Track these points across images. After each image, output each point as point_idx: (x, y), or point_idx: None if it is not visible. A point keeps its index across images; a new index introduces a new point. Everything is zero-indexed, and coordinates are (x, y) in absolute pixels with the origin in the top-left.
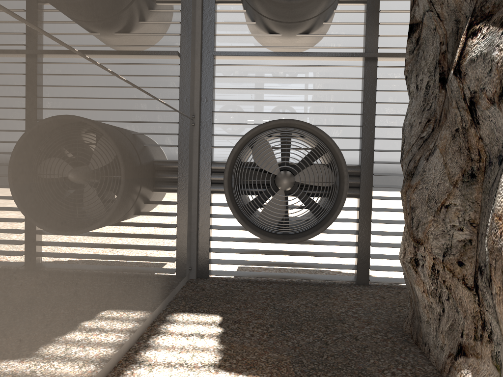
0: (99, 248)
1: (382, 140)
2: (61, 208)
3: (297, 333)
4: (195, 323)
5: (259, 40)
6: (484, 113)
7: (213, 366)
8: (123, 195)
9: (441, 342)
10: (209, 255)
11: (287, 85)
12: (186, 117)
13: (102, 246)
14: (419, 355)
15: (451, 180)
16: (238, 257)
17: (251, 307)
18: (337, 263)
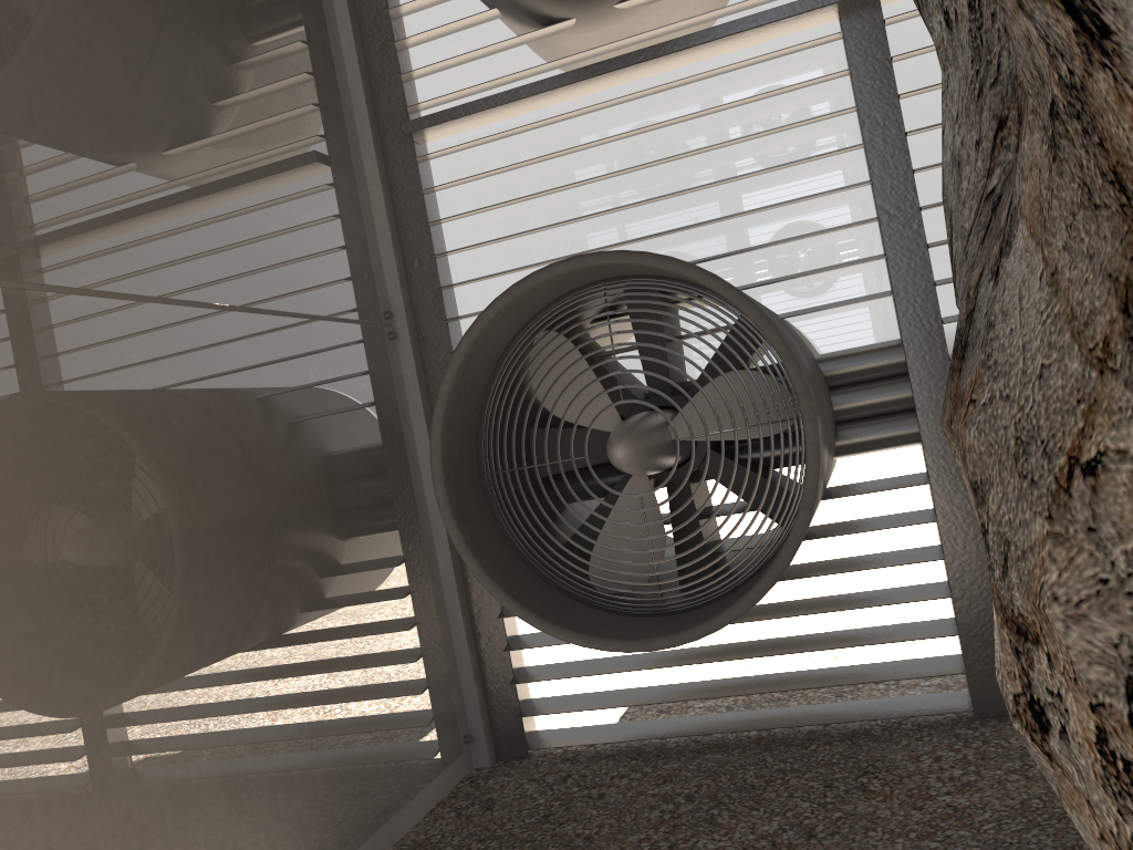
0: None
1: None
2: None
3: None
4: None
5: (525, 55)
6: None
7: None
8: None
9: None
10: (515, 691)
11: (629, 158)
12: (353, 321)
13: None
14: None
15: (1087, 345)
16: (603, 684)
17: None
18: (902, 659)
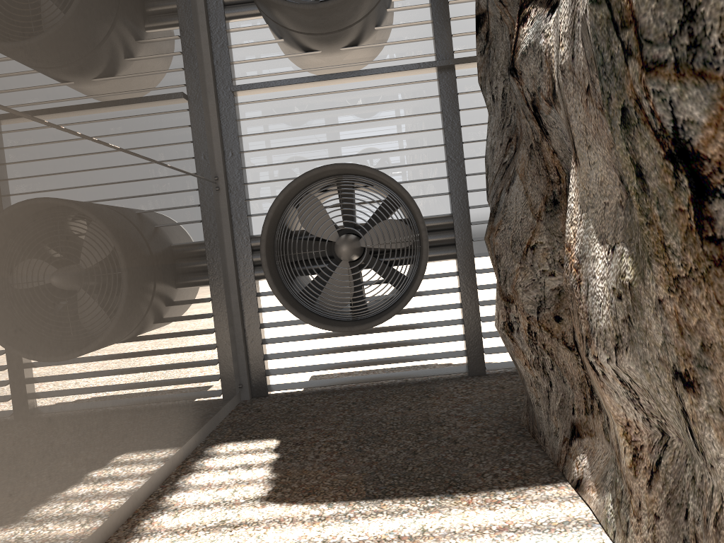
0: (80, 361)
1: (478, 176)
2: (11, 312)
3: (378, 445)
4: (242, 452)
5: (292, 62)
6: (549, 119)
7: (259, 499)
8: (109, 291)
9: (554, 426)
10: (264, 364)
11: (339, 118)
12: (205, 179)
13: (85, 359)
14: (534, 449)
15: (534, 213)
16: (306, 362)
17: (321, 423)
18: (440, 352)
